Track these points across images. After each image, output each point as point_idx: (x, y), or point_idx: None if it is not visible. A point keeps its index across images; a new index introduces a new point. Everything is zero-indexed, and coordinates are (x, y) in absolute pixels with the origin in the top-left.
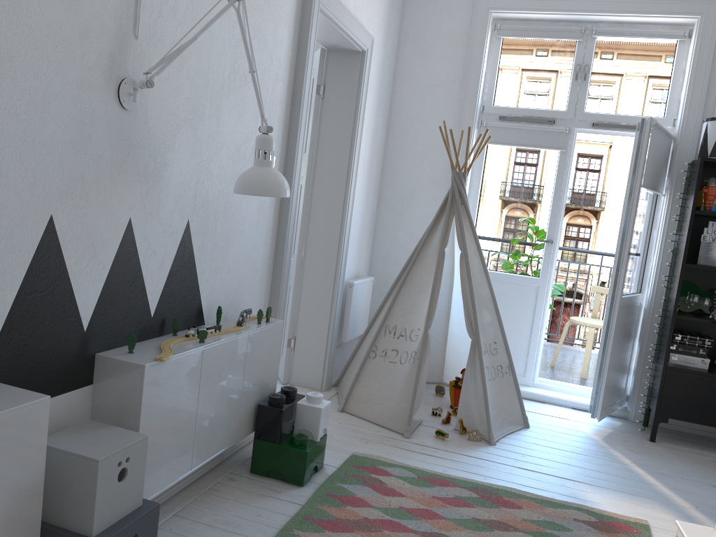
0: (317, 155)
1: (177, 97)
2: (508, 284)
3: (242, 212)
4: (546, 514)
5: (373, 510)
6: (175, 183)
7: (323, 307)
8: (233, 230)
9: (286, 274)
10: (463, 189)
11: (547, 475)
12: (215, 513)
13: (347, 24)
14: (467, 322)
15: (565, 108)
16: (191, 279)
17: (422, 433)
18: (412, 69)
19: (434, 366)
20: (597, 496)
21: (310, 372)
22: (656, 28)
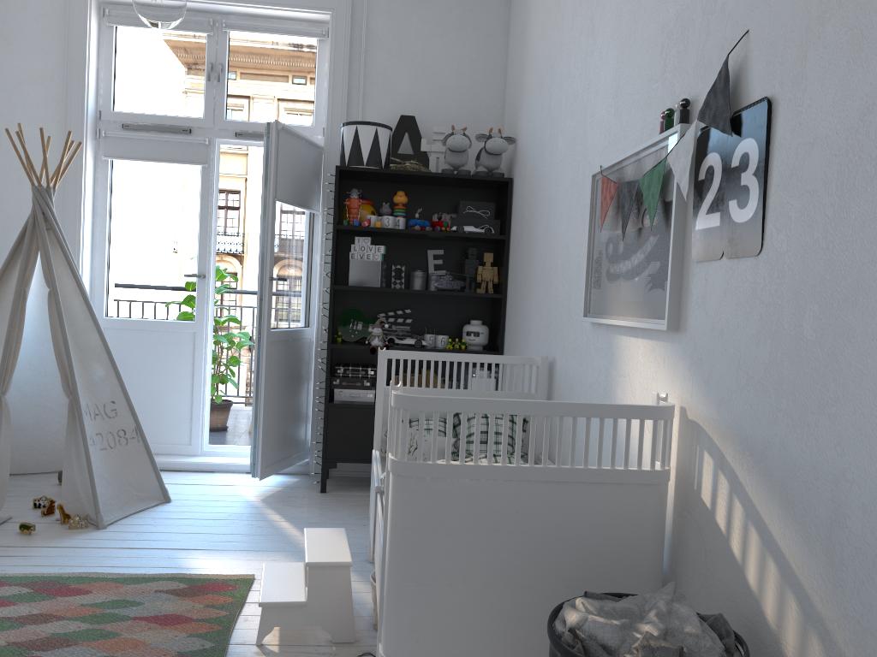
0: None
1: None
2: (158, 334)
3: None
4: (120, 592)
5: None
6: None
7: None
8: None
9: None
10: (49, 210)
11: (157, 549)
12: None
13: None
14: (62, 379)
15: (202, 114)
16: None
17: (2, 531)
18: None
19: (62, 449)
20: (209, 561)
21: None
22: (293, 24)
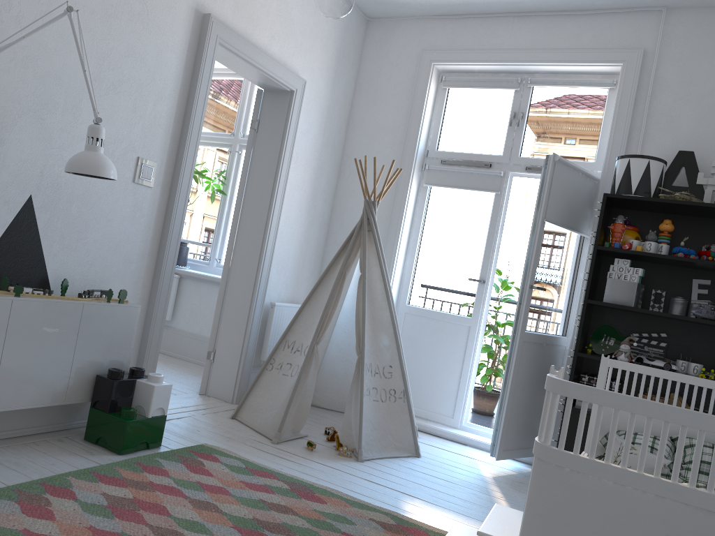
0: (248, 182)
1: (19, 89)
2: (442, 323)
3: (108, 203)
4: (345, 511)
5: (166, 479)
6: (14, 160)
7: (240, 322)
8: (95, 217)
9: (168, 272)
10: (372, 217)
11: (389, 488)
12: (14, 456)
13: (263, 63)
14: (356, 340)
15: (501, 152)
16: (34, 248)
17: (296, 443)
18: (364, 116)
19: None
20: (423, 510)
21: (224, 384)
22: (587, 77)
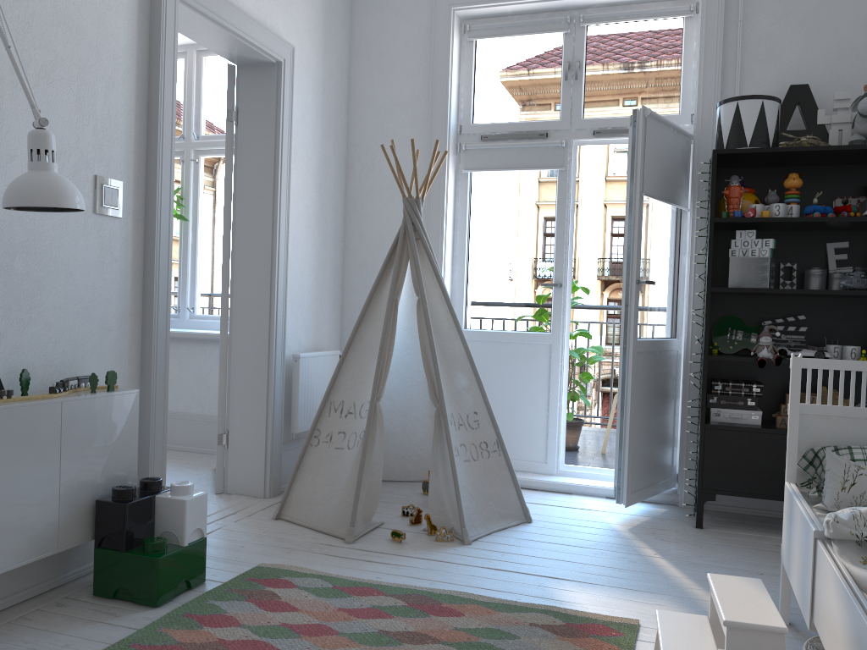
0: (236, 196)
1: None
2: (514, 346)
3: (65, 249)
4: (493, 620)
5: (240, 630)
6: None
7: (258, 388)
8: (49, 272)
9: (162, 336)
10: (417, 220)
11: (524, 574)
12: (4, 647)
13: (239, 24)
14: (429, 387)
15: (558, 116)
16: None
17: (375, 536)
18: (369, 90)
19: (425, 458)
20: (582, 595)
21: (249, 474)
22: (656, 6)
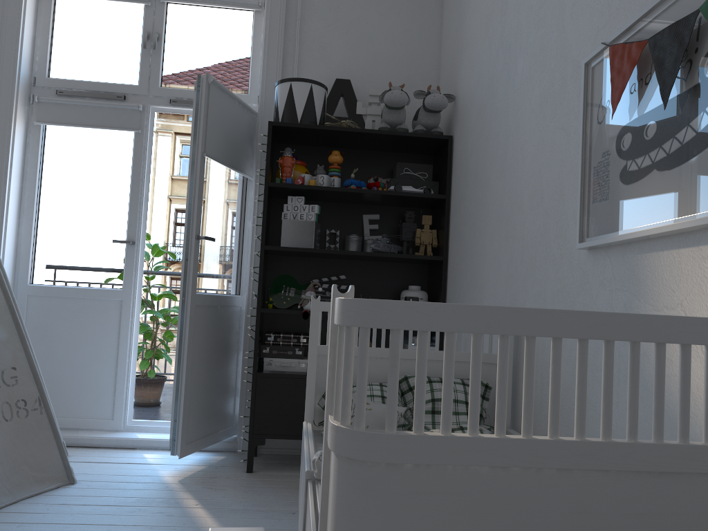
0: None
1: None
2: (84, 302)
3: None
4: None
5: None
6: None
7: None
8: None
9: None
10: None
11: None
12: None
13: None
14: None
15: (137, 82)
16: None
17: None
18: None
19: None
20: None
21: None
22: None
